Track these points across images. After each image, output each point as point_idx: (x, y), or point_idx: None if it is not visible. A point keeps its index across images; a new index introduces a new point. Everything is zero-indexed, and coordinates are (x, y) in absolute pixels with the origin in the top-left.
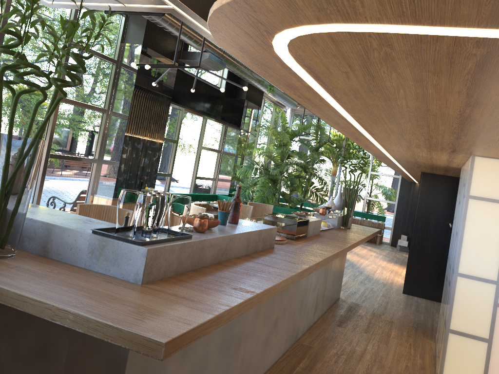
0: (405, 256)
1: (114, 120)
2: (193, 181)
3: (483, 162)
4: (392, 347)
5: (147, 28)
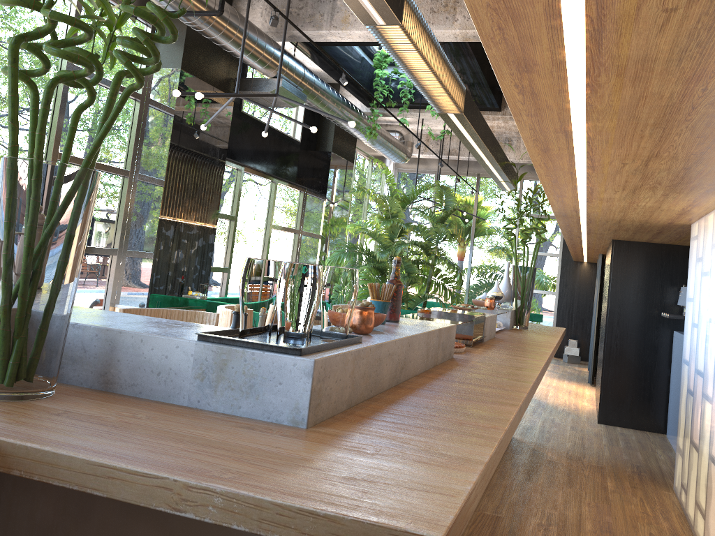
0: (578, 370)
1: (141, 186)
2: None
3: None
4: (617, 506)
5: (188, 44)
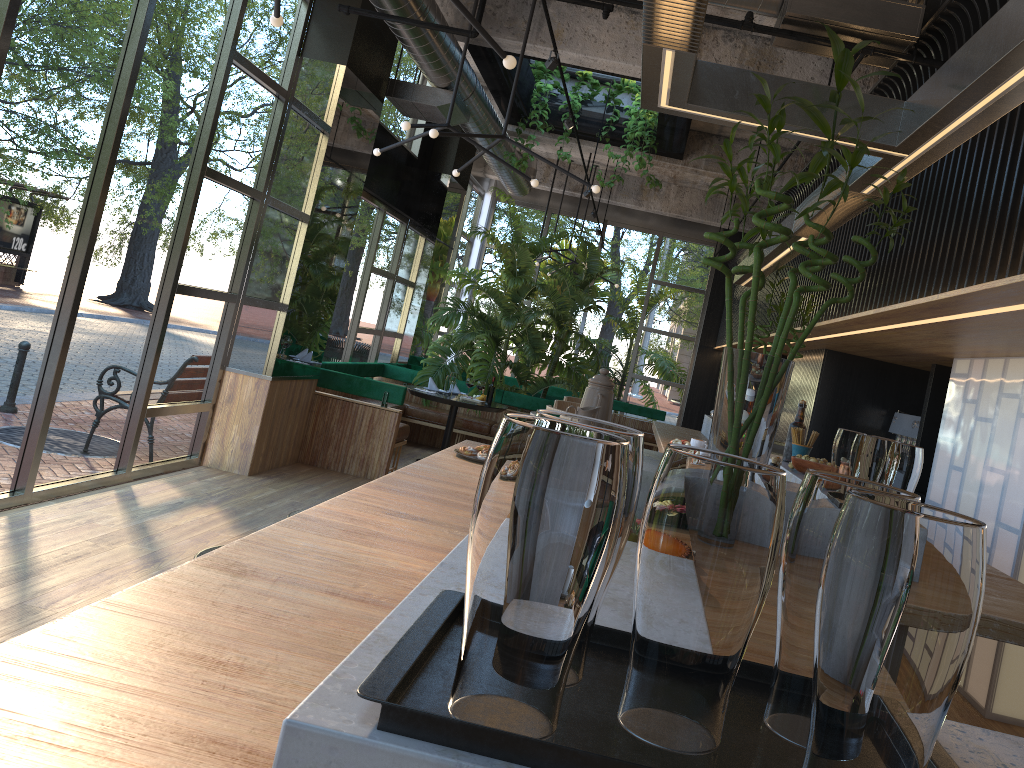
0: None
1: (276, 215)
2: (352, 338)
3: None
4: None
5: (357, 33)
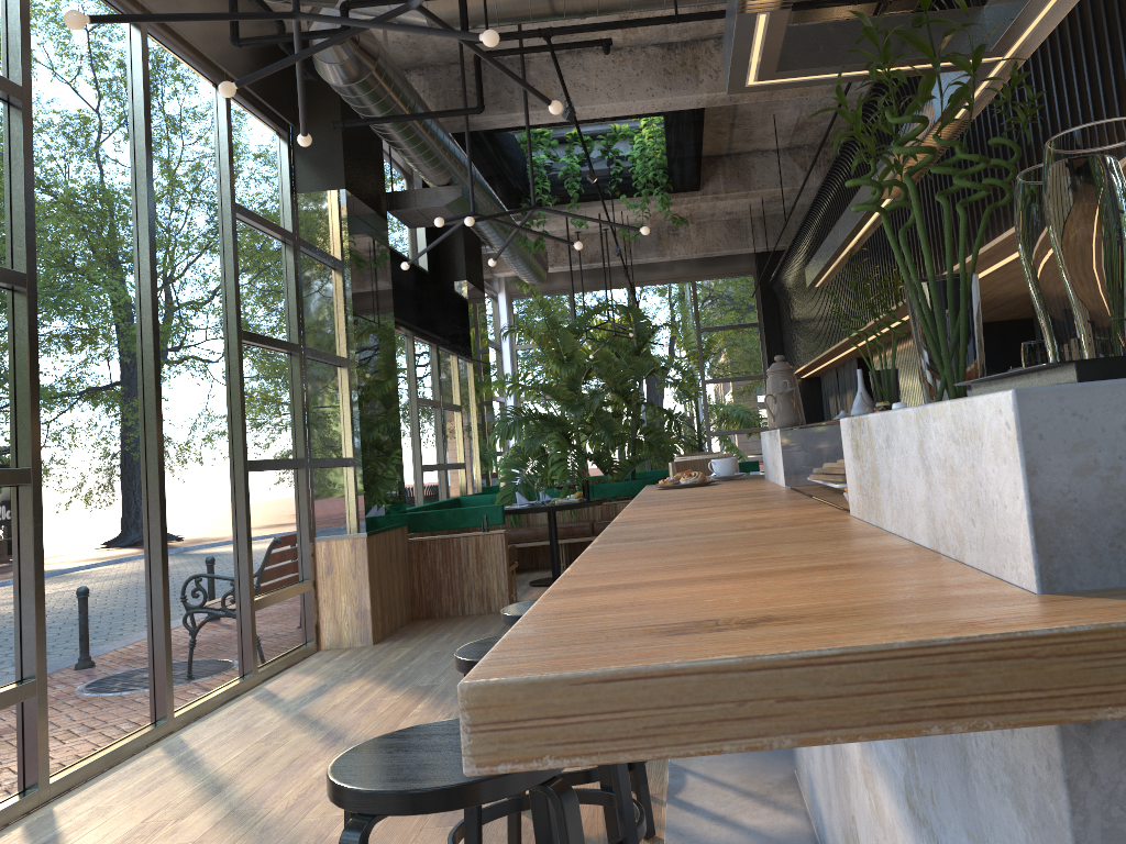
0: None
1: (319, 363)
2: (420, 478)
3: None
4: None
5: (345, 153)
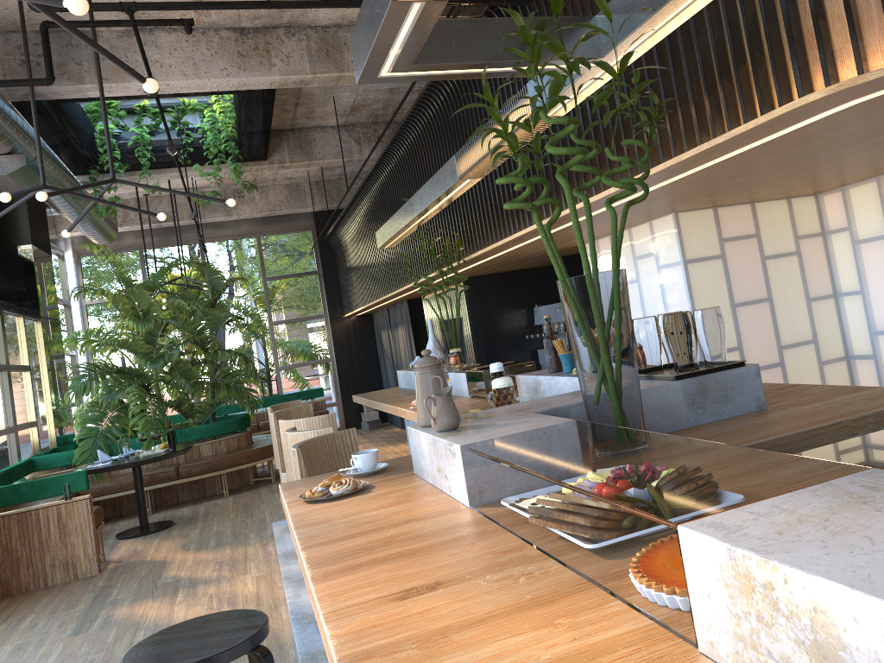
0: (391, 431)
1: None
2: None
3: (687, 217)
4: None
5: None
